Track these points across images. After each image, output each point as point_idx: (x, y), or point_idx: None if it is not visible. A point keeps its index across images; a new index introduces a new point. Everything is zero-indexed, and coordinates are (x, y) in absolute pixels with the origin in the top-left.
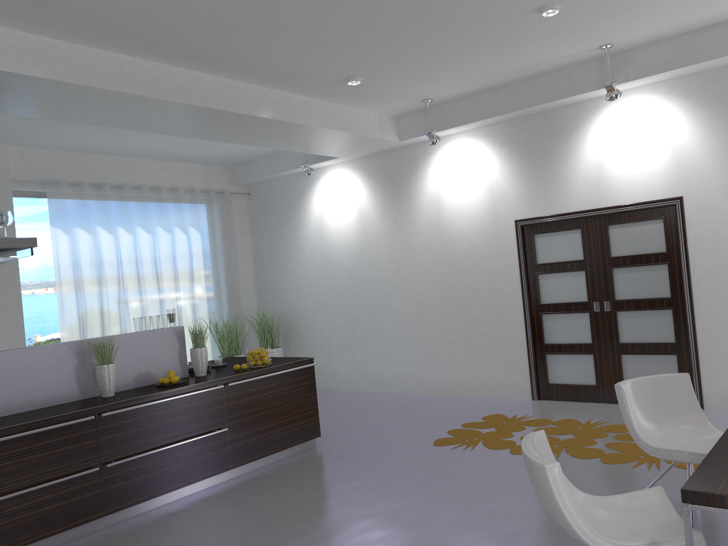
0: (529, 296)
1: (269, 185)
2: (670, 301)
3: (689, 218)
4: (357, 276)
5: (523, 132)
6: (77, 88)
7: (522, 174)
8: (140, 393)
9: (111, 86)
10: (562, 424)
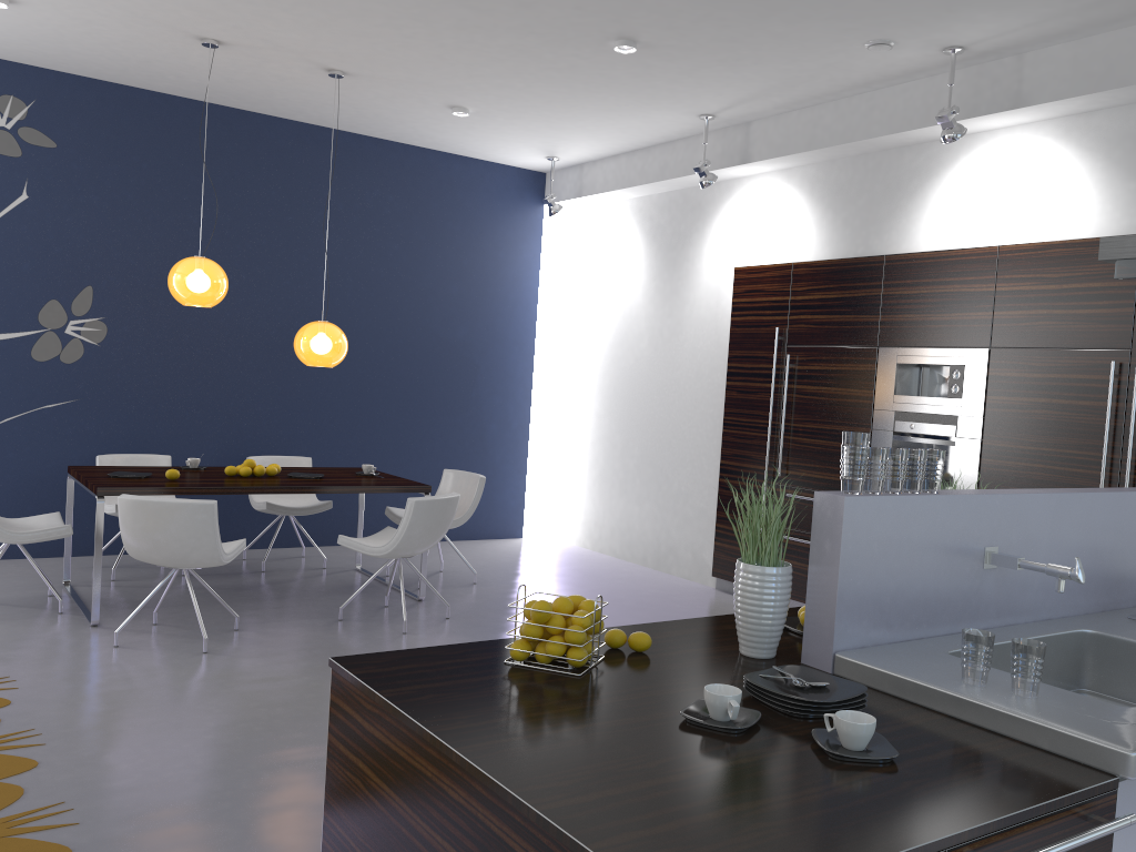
0: None
1: None
2: None
3: None
4: None
5: None
6: None
7: None
8: None
9: None
10: None
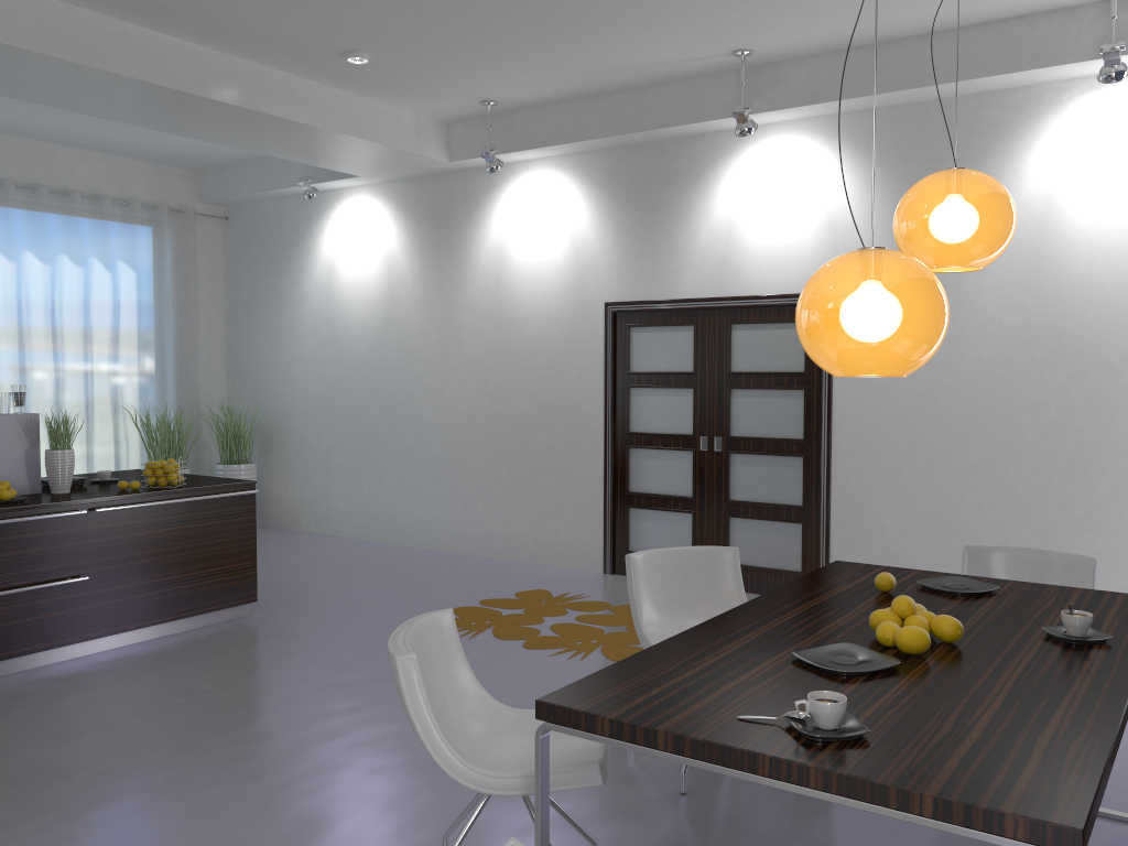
0: (614, 419)
1: (259, 209)
2: (802, 444)
3: None
4: (377, 364)
5: (629, 170)
6: None
7: (622, 234)
8: None
9: None
10: (622, 610)
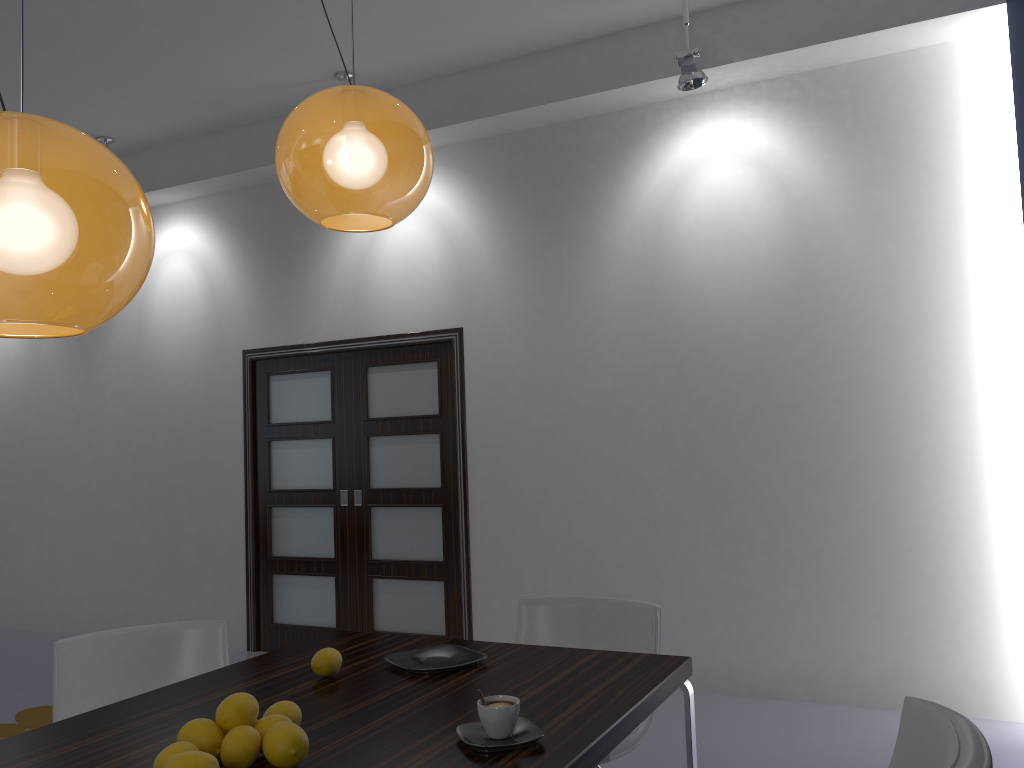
0: (255, 477)
1: None
2: (441, 493)
3: (469, 363)
4: (18, 429)
5: (264, 209)
6: None
7: (258, 276)
8: None
9: None
10: None
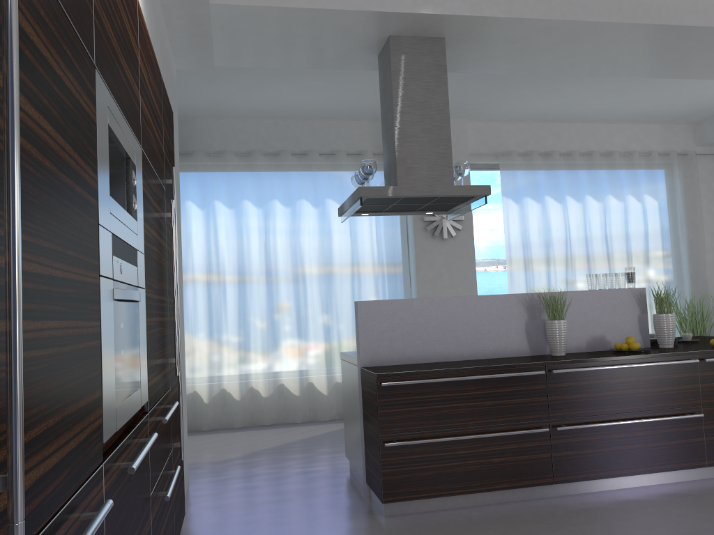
0: None
1: None
2: None
3: None
4: None
5: None
6: (532, 25)
7: None
8: (594, 356)
9: (567, 16)
10: None
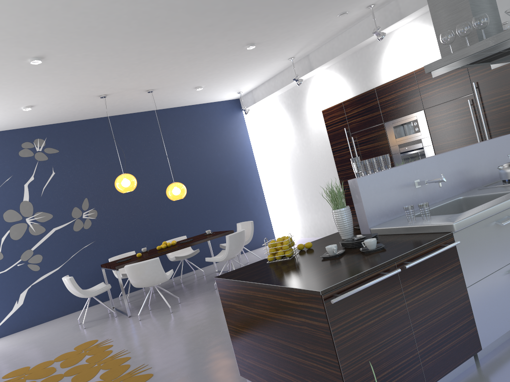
0: None
1: None
2: None
3: None
4: None
5: None
6: None
7: None
8: None
9: None
10: None
